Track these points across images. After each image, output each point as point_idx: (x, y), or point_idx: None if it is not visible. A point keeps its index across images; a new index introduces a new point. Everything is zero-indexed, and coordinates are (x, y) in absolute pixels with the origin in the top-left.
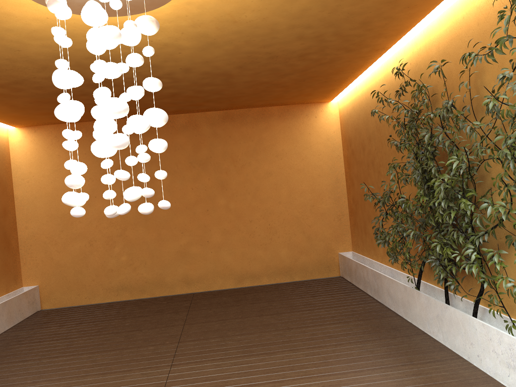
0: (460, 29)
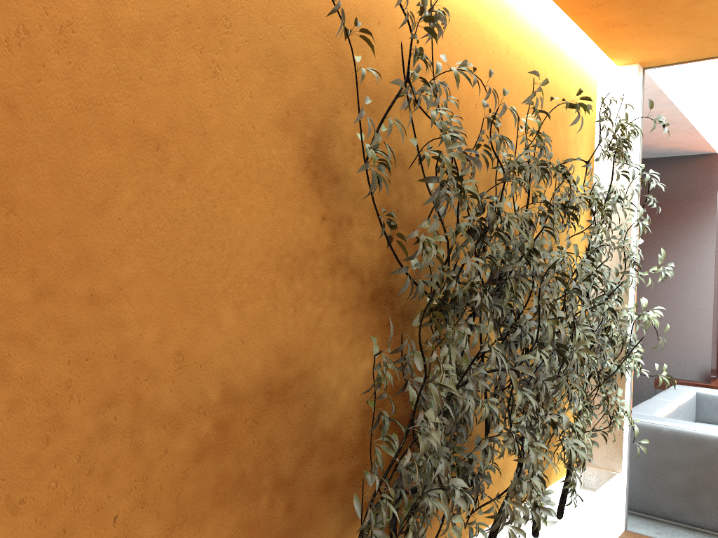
0: (483, 23)
